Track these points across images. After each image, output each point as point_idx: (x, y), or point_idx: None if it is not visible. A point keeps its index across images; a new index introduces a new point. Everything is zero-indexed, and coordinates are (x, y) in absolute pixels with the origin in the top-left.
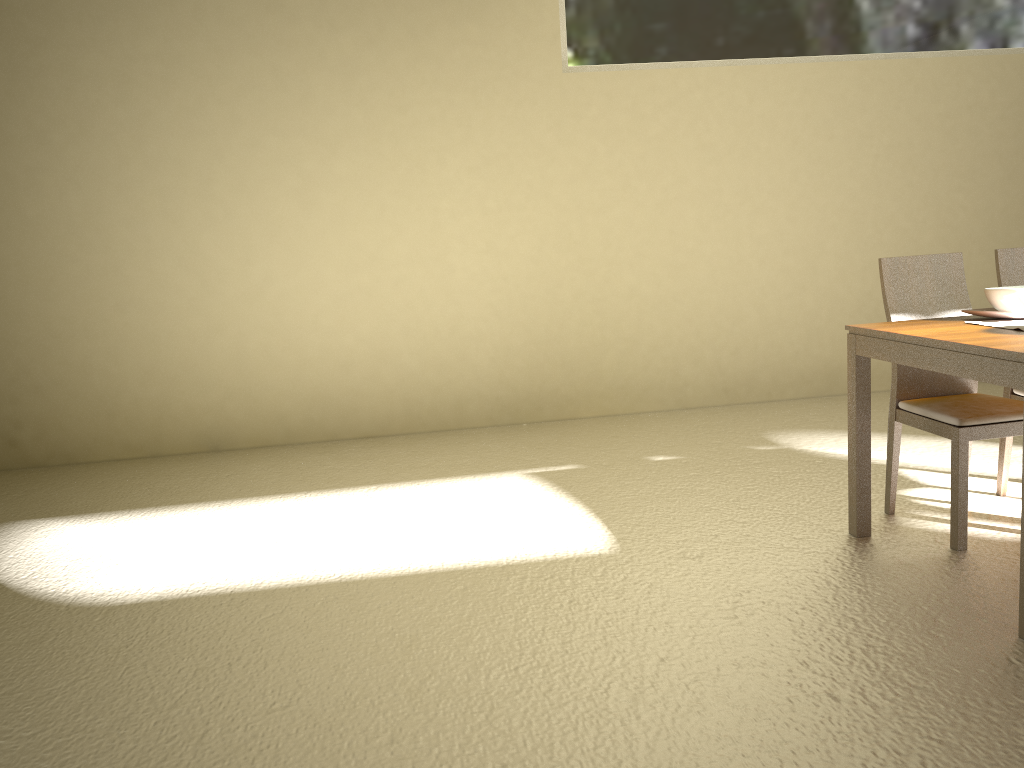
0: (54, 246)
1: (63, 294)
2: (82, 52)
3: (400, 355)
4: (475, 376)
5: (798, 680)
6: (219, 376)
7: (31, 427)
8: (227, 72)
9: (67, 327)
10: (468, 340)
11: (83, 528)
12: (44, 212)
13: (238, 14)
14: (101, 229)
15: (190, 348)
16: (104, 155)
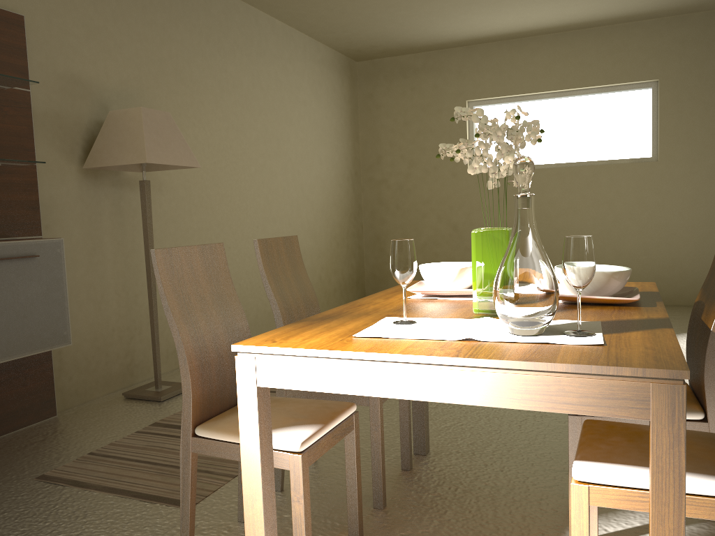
0: None
1: None
2: None
3: None
4: None
5: (450, 405)
6: None
7: None
8: None
9: None
10: None
11: None
12: None
13: None
14: None
15: None
16: None
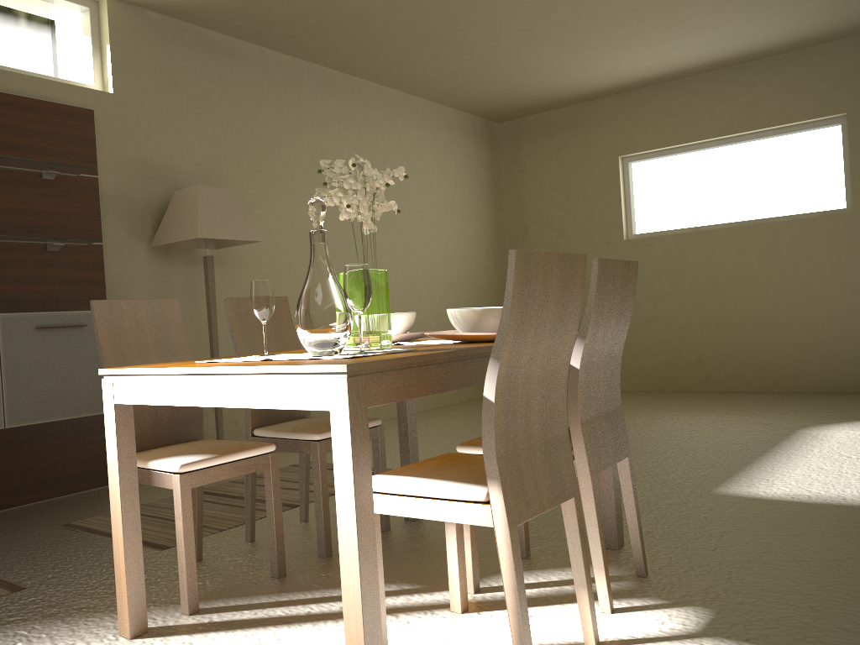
0: None
1: None
2: None
3: None
4: None
5: None
6: None
7: None
8: None
9: None
10: None
11: None
12: None
13: None
14: None
15: None
16: None
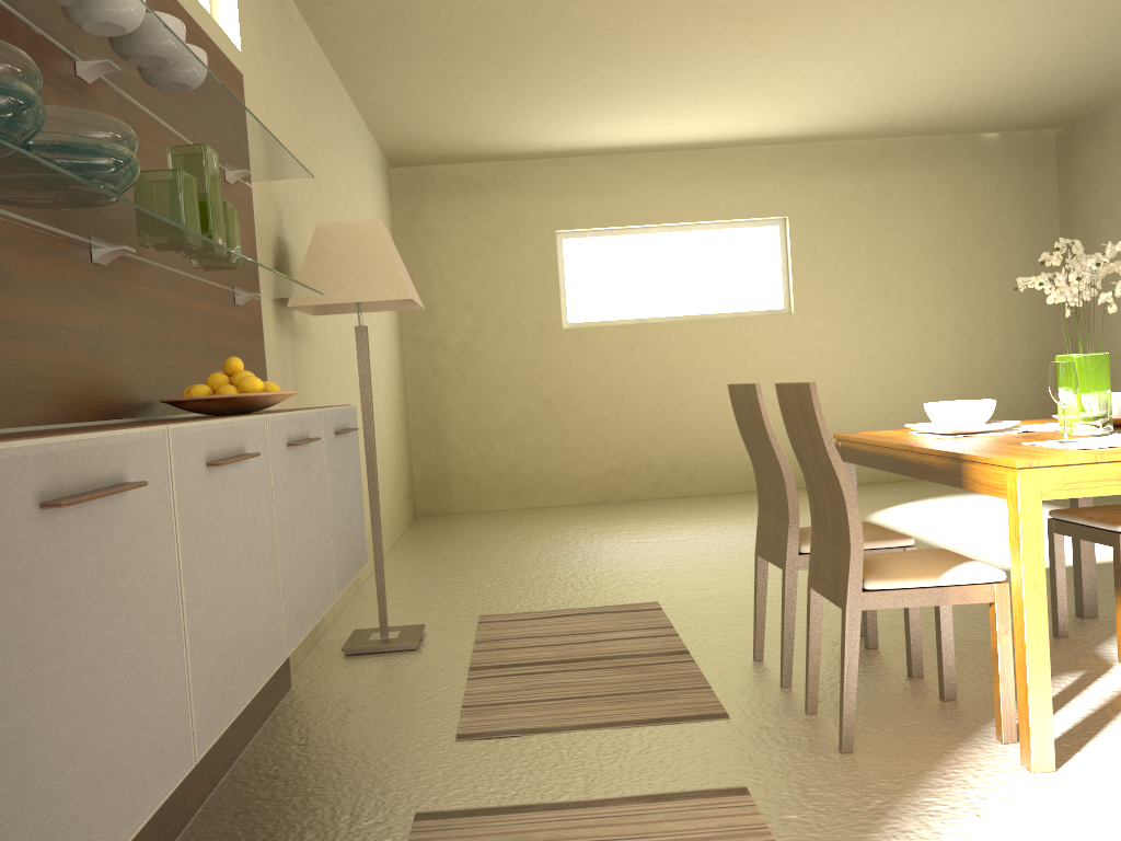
0: None
1: None
2: None
3: None
4: None
5: None
6: None
7: None
8: None
9: None
10: None
11: (986, 501)
12: None
13: None
14: None
15: None
16: None
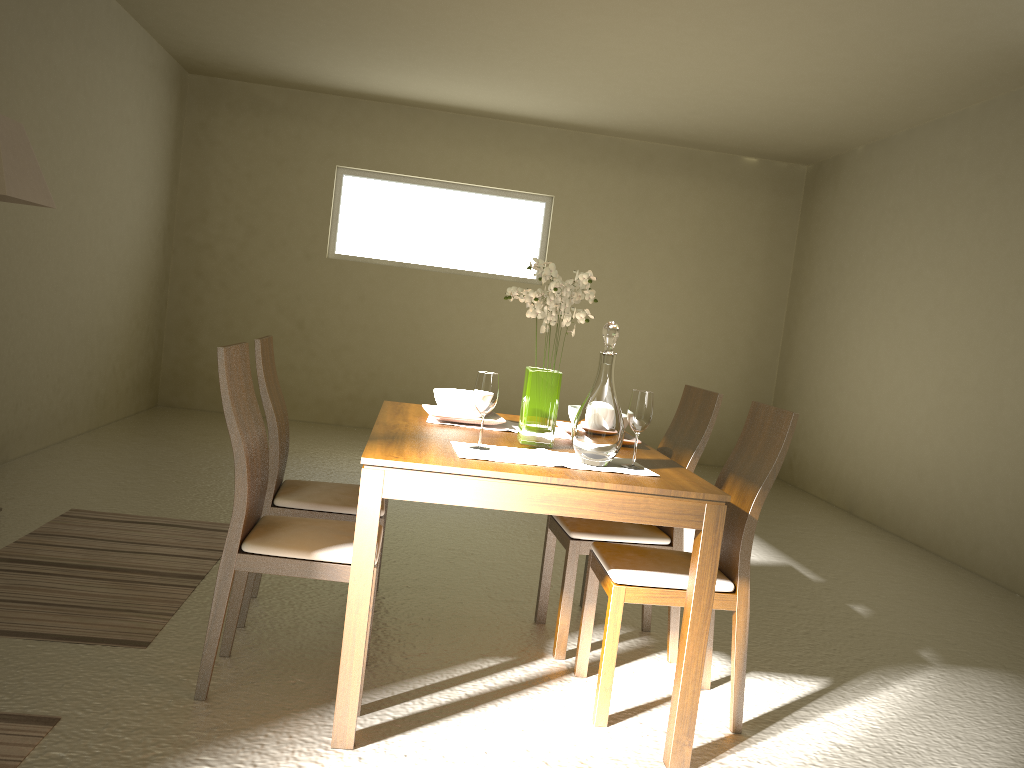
0: (829, 341)
1: (825, 374)
2: (866, 209)
3: (951, 478)
4: (993, 522)
5: None
6: (864, 455)
7: (797, 458)
8: (918, 216)
9: (821, 397)
10: (996, 482)
11: None
12: (831, 317)
13: (933, 169)
14: (846, 332)
15: (857, 429)
16: (858, 280)
